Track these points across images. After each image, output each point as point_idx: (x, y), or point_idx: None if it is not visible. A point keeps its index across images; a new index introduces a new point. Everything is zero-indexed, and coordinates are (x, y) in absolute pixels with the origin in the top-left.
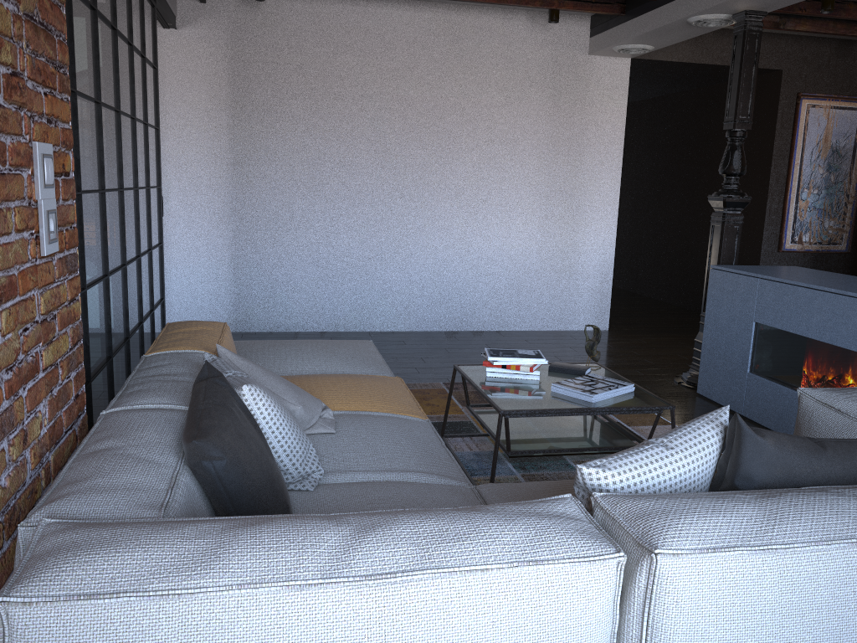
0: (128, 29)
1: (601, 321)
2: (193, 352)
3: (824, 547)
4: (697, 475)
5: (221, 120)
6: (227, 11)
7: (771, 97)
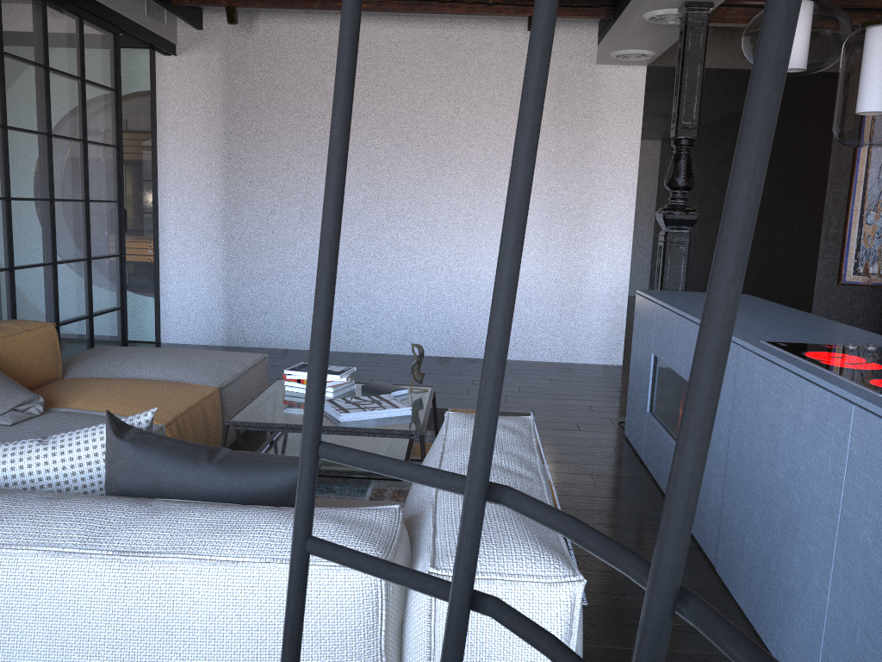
0: (41, 53)
1: (613, 355)
2: None
3: (9, 551)
4: (71, 475)
5: (216, 140)
6: (222, 36)
7: (830, 105)
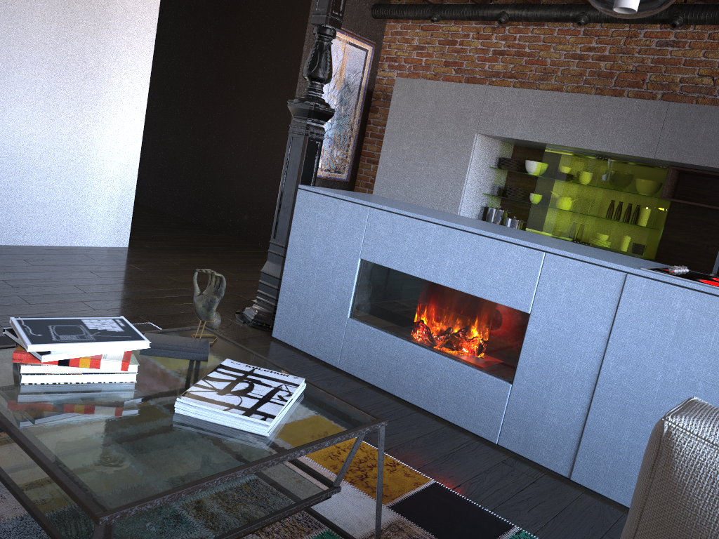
0: None
1: (120, 237)
2: None
3: None
4: None
5: None
6: None
7: (299, 18)
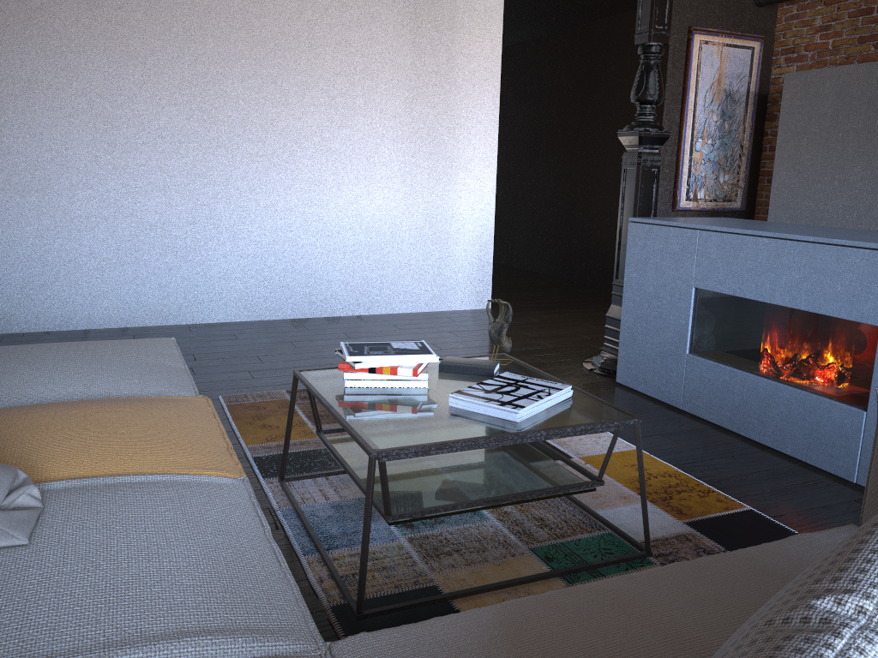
0: None
1: (482, 298)
2: None
3: None
4: None
5: None
6: None
7: None
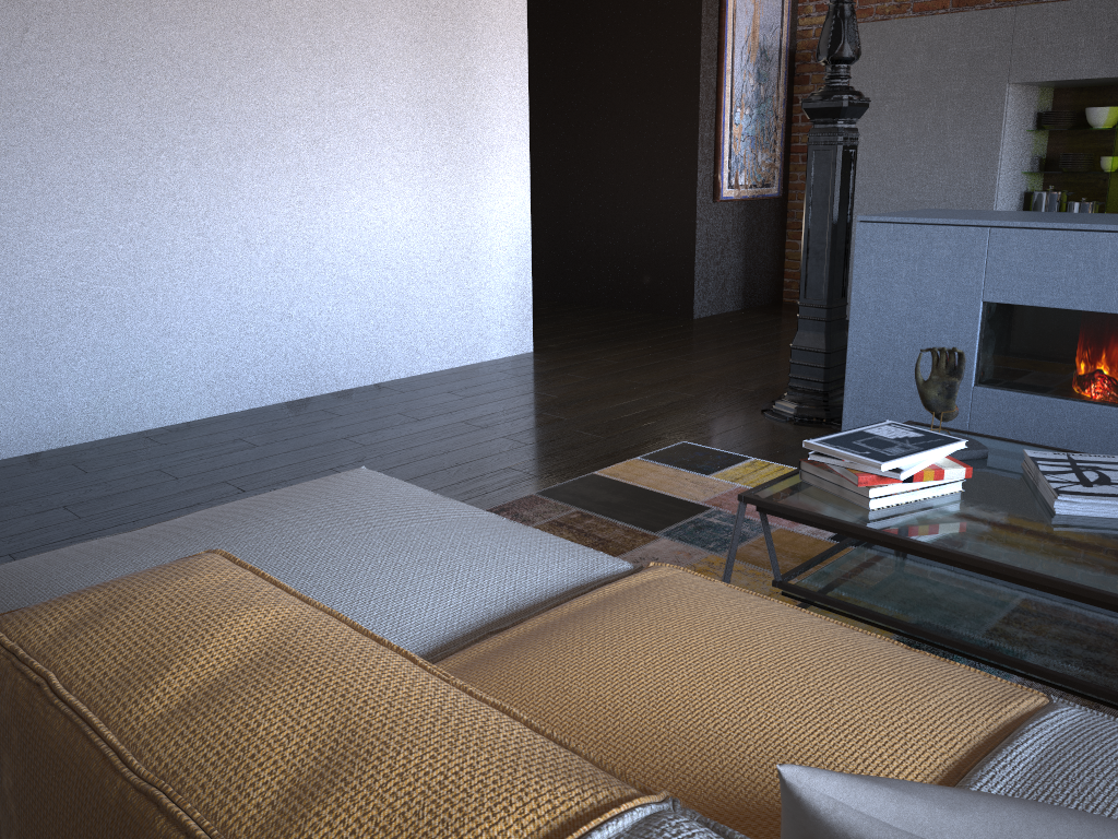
0: None
1: (523, 339)
2: (605, 838)
3: None
4: None
5: None
6: None
7: None
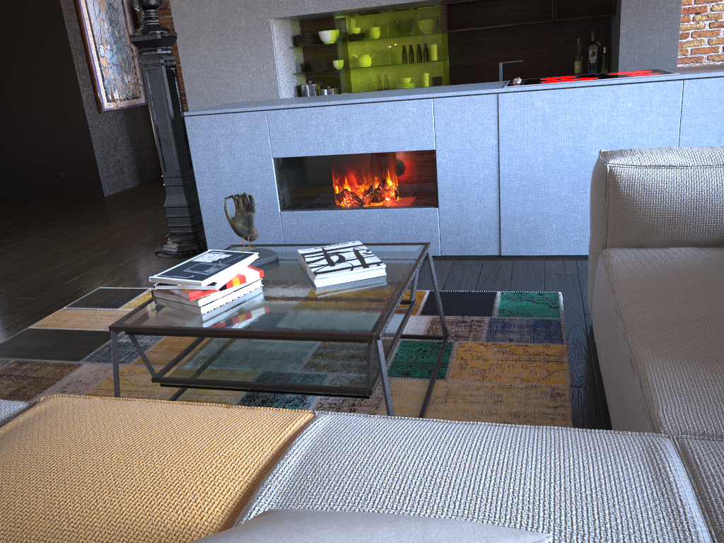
0: None
1: None
2: None
3: None
4: None
5: None
6: None
7: None
